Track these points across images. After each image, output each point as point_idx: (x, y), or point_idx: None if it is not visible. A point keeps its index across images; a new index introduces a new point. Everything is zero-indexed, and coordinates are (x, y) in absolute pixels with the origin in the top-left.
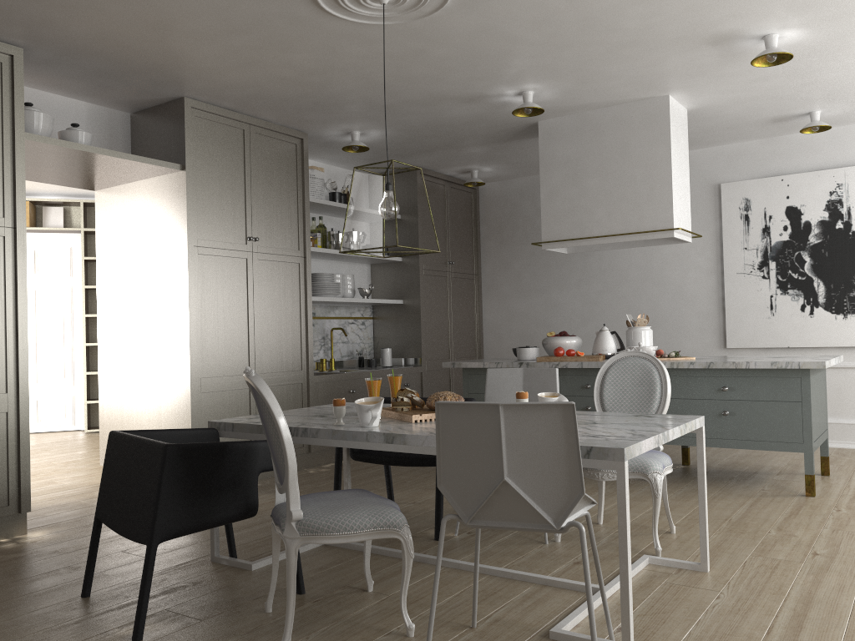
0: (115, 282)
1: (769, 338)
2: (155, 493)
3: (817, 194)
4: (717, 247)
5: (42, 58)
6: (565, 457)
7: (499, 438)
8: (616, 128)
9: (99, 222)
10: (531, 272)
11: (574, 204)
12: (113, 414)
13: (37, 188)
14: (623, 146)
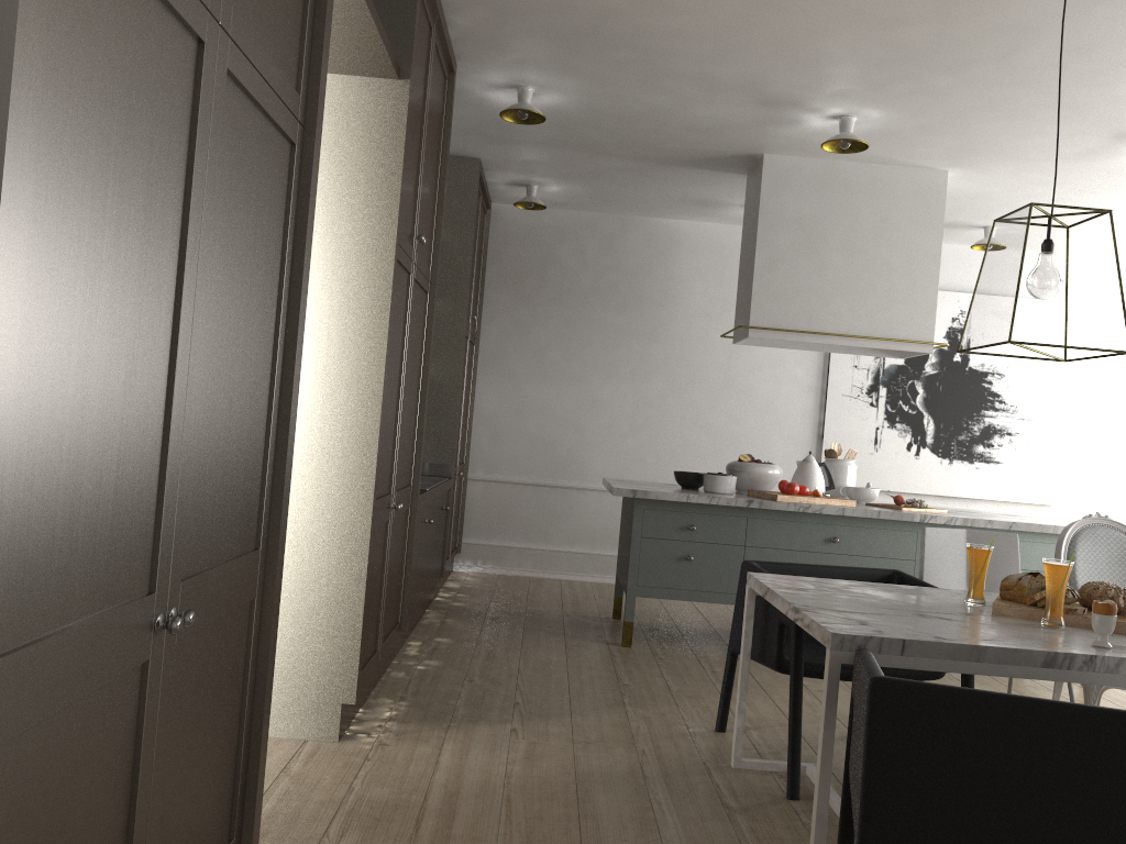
0: None
1: (869, 478)
2: None
3: (940, 317)
4: (820, 359)
5: None
6: None
7: None
8: (875, 195)
9: None
10: (563, 349)
11: (804, 282)
12: None
13: None
14: (881, 221)
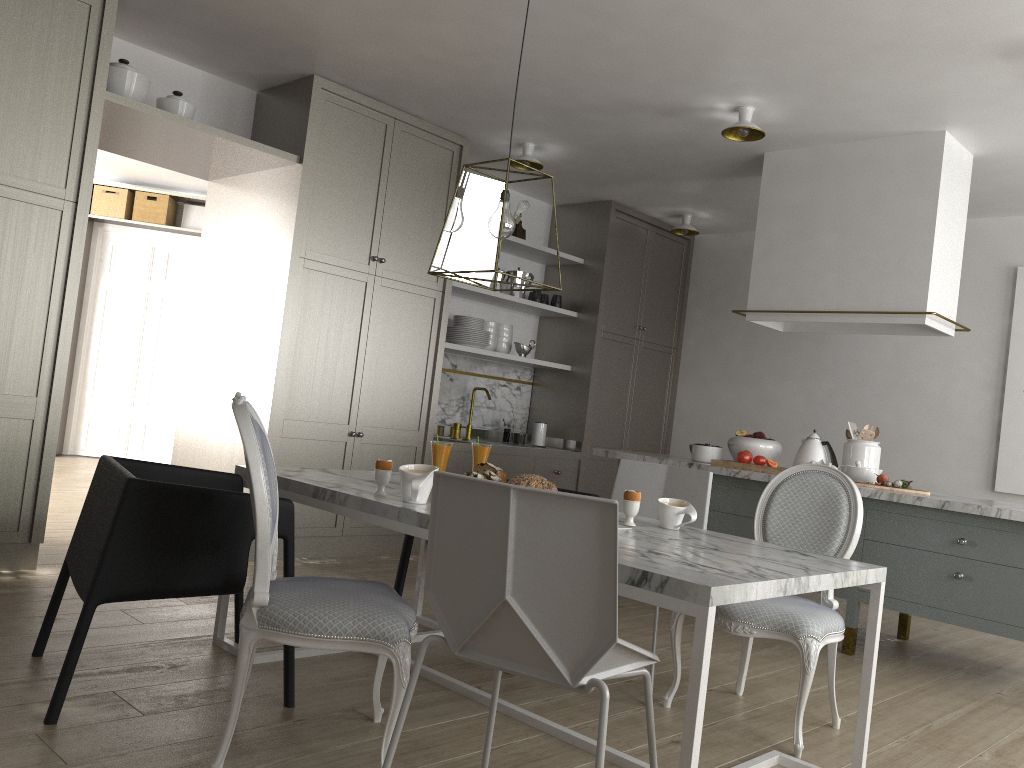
0: (212, 291)
1: None
2: (105, 539)
3: None
4: (1001, 352)
5: (143, 7)
6: (596, 582)
7: (507, 537)
8: (866, 170)
9: (207, 218)
10: (745, 354)
11: (796, 265)
12: (187, 448)
13: (179, 181)
14: (872, 194)
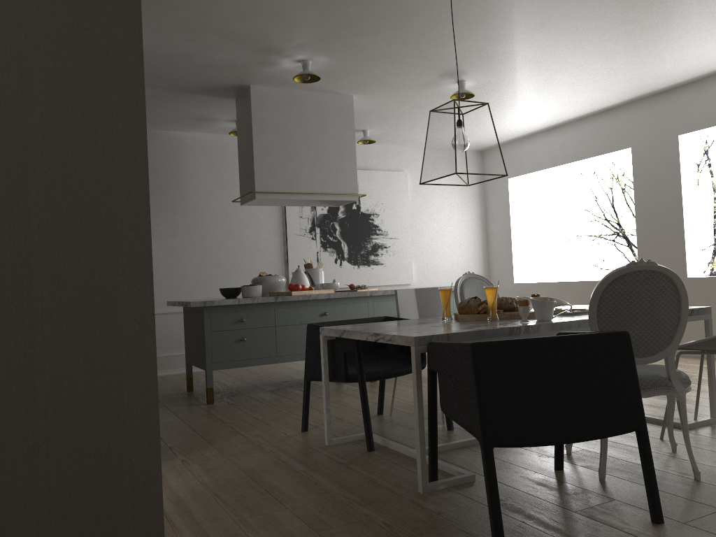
0: None
1: None
2: (634, 378)
3: None
4: (280, 214)
5: None
6: None
7: None
8: (316, 110)
9: None
10: None
11: (284, 163)
12: None
13: None
14: (322, 125)
